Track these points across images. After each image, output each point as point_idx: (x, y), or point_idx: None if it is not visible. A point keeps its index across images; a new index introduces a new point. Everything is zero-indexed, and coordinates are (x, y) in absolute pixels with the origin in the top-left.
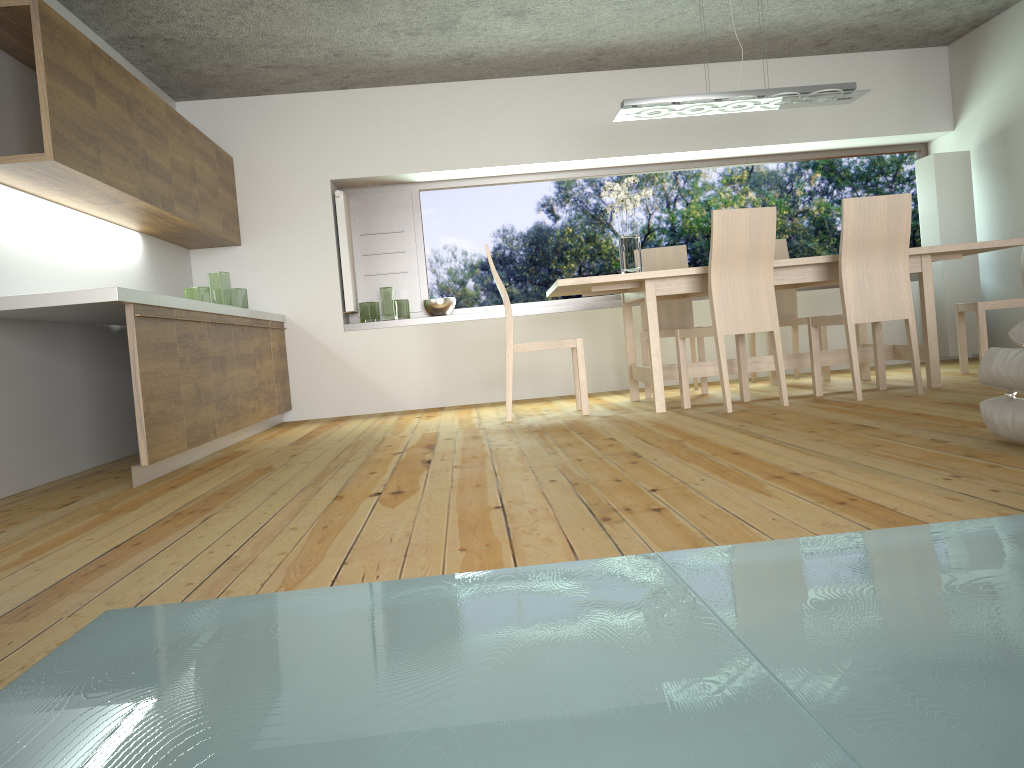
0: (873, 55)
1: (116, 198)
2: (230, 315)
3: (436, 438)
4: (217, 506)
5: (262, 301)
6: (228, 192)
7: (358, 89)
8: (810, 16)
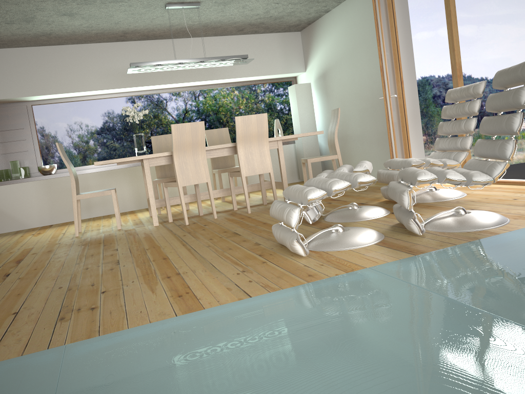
0: (267, 35)
1: None
2: None
3: (28, 253)
4: None
5: None
6: None
7: None
8: (229, 18)
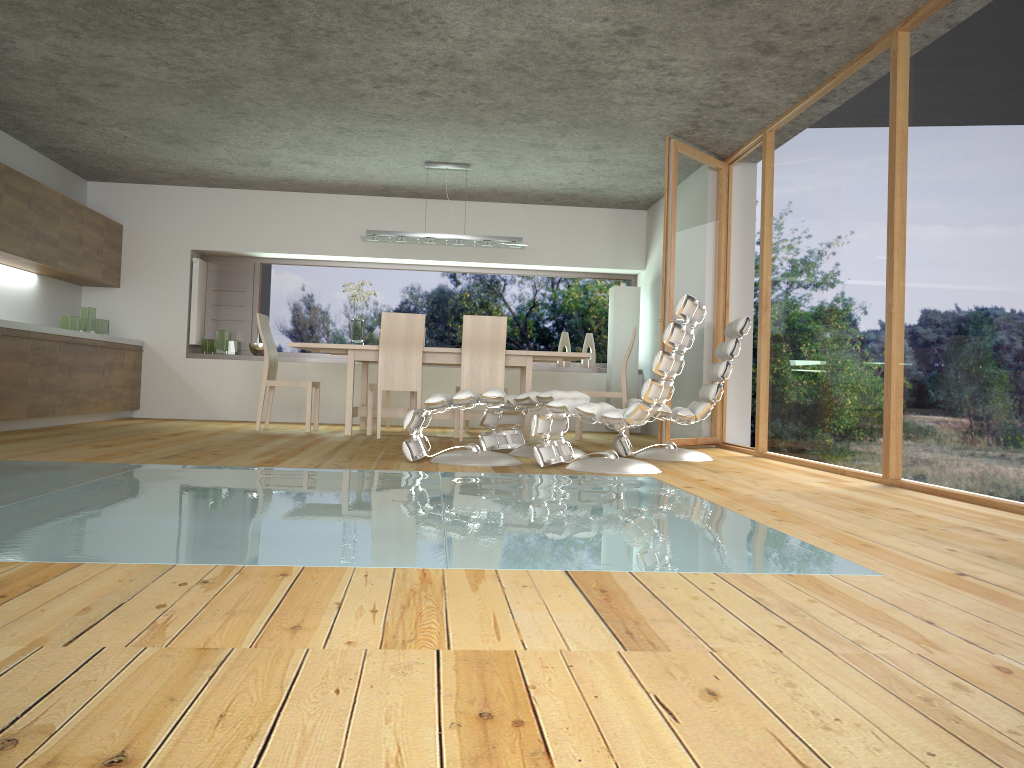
0: (593, 210)
1: (11, 257)
2: (84, 338)
3: (192, 432)
4: (13, 442)
5: (129, 329)
6: (113, 250)
7: (220, 188)
8: (523, 185)
